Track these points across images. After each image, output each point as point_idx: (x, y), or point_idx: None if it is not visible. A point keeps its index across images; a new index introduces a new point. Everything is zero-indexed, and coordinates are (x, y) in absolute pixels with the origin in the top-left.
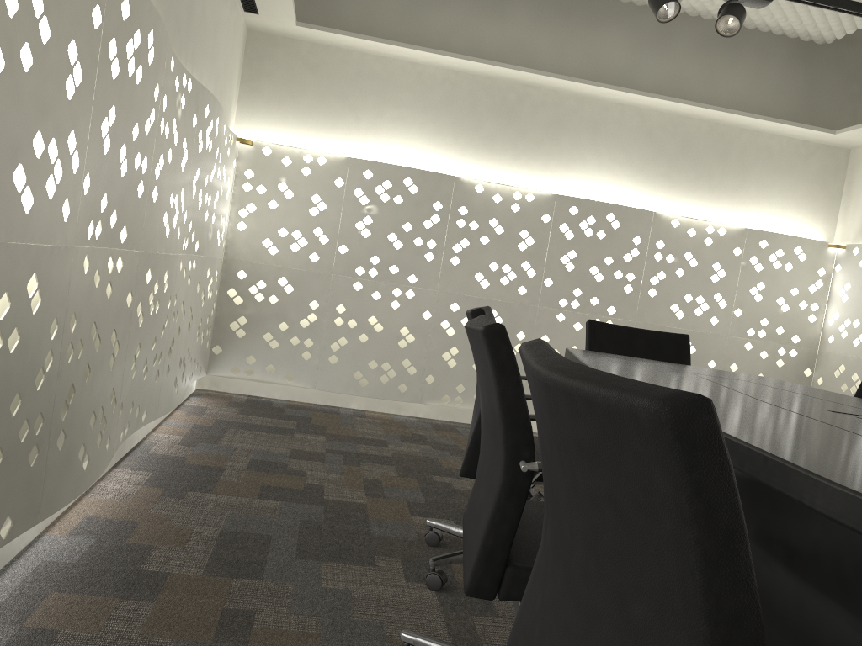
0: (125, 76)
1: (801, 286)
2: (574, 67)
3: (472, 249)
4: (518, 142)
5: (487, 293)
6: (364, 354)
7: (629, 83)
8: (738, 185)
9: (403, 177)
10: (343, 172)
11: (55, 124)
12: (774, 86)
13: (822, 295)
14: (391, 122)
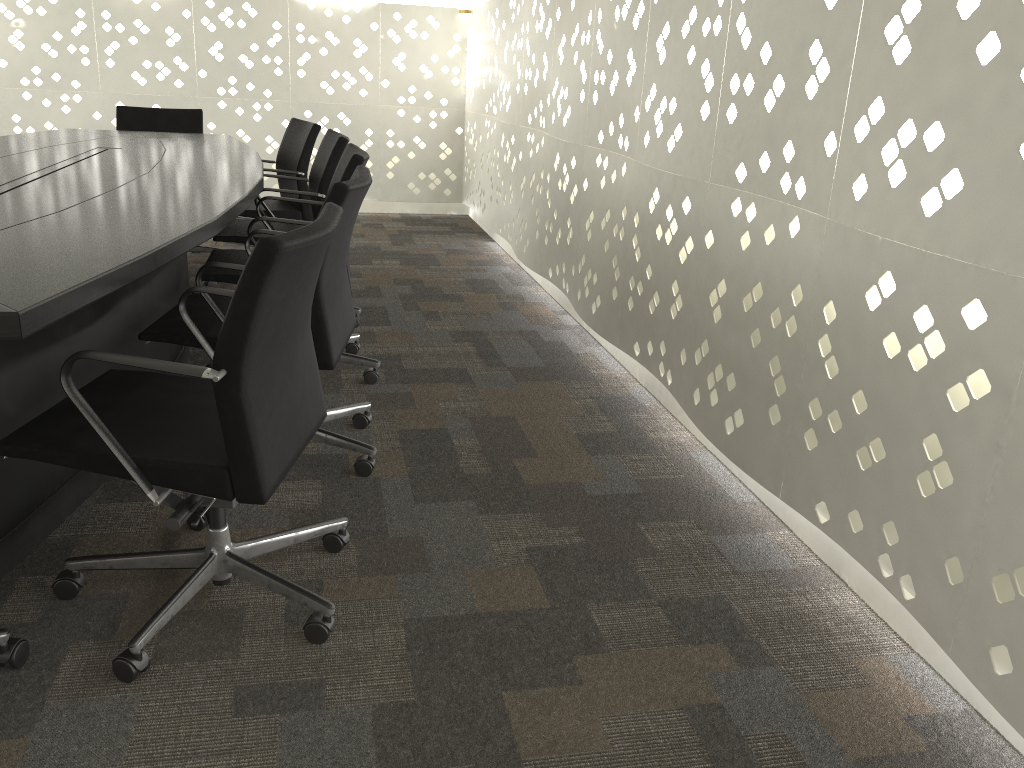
0: None
1: (440, 52)
2: None
3: (124, 50)
4: None
5: (147, 90)
6: None
7: None
8: None
9: None
10: None
11: None
12: None
13: (461, 59)
14: None
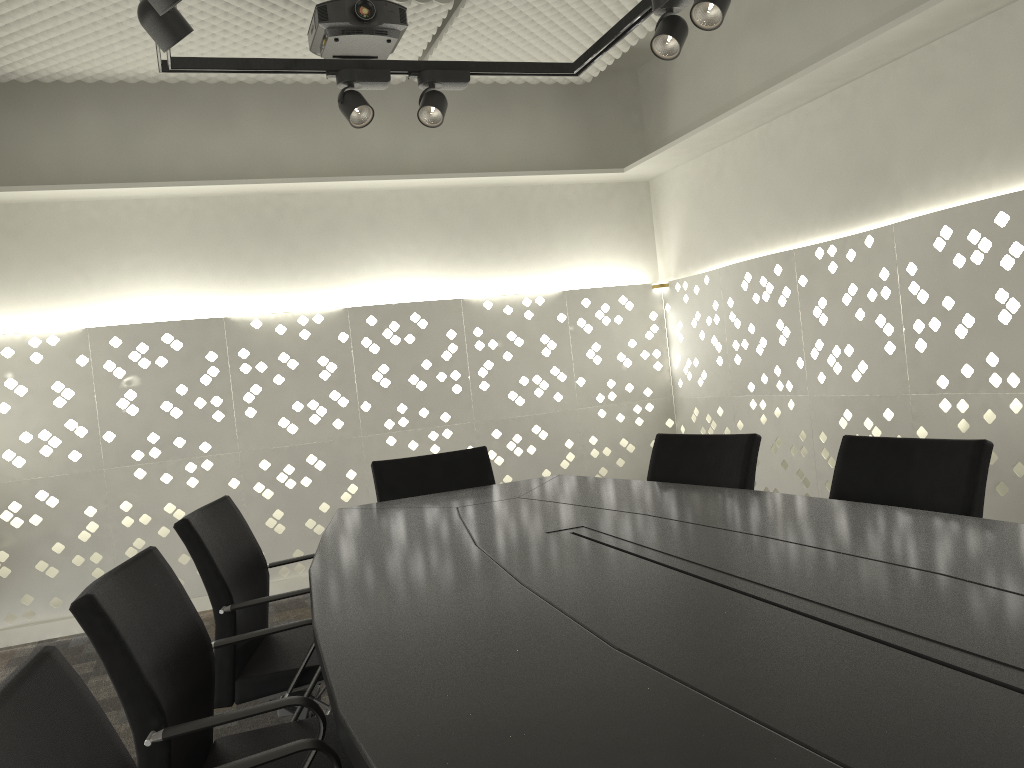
0: None
1: (637, 336)
2: (331, 162)
3: (267, 394)
4: (290, 259)
5: (299, 438)
6: (170, 550)
7: (397, 166)
8: (546, 246)
9: (161, 335)
10: (84, 347)
11: None
12: (553, 134)
13: (660, 339)
14: (130, 273)
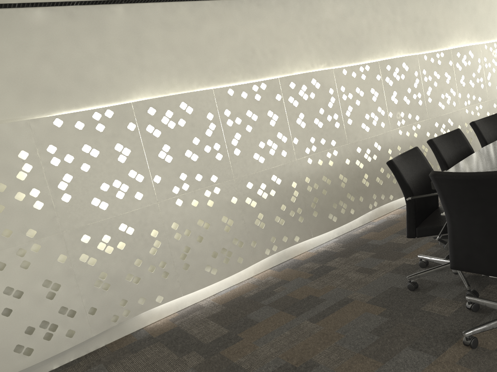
0: (464, 67)
1: None
2: None
3: None
4: None
5: None
6: None
7: None
8: None
9: None
10: None
11: (445, 90)
12: None
13: None
14: None
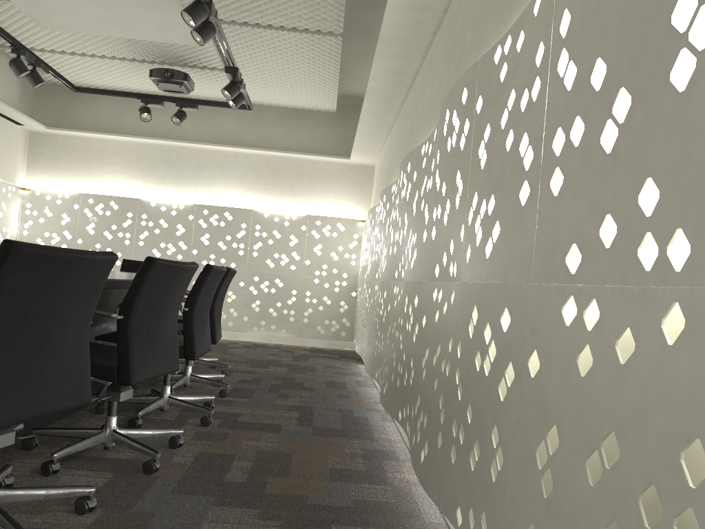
0: None
1: (344, 245)
2: (207, 135)
3: (150, 236)
4: (178, 178)
5: None
6: None
7: (239, 141)
8: (308, 191)
9: (110, 201)
10: (78, 201)
11: None
12: (324, 135)
13: (357, 249)
14: (108, 173)
